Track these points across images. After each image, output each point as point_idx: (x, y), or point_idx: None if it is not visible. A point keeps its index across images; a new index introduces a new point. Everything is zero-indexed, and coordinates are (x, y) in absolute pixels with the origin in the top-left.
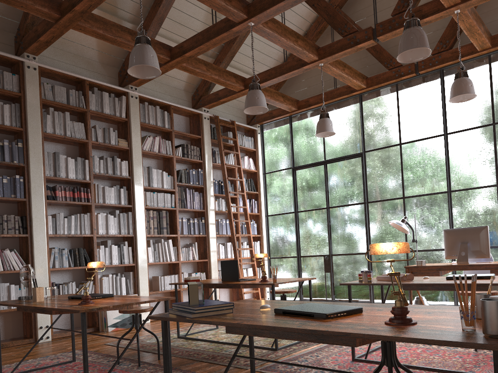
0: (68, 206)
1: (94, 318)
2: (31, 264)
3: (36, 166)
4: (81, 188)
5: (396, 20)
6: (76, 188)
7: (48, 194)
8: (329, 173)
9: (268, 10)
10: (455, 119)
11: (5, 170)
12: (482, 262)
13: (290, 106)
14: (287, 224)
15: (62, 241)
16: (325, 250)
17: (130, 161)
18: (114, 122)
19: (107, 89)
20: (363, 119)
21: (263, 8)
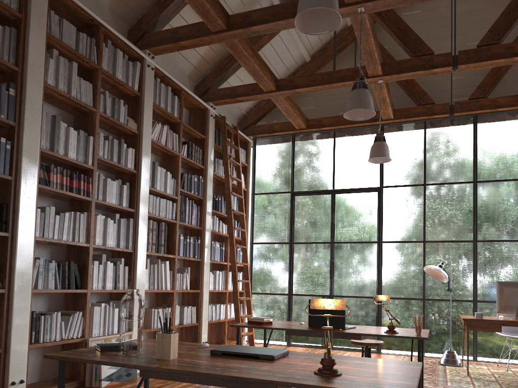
0: (53, 198)
1: (76, 367)
2: (8, 282)
3: (32, 130)
4: (82, 175)
5: (483, 52)
6: (74, 173)
7: (40, 176)
8: (336, 204)
9: None
10: (486, 168)
11: None
12: None
13: (302, 122)
14: (278, 256)
15: (40, 248)
16: (325, 290)
17: (138, 149)
18: (120, 93)
19: (119, 47)
20: None
21: None
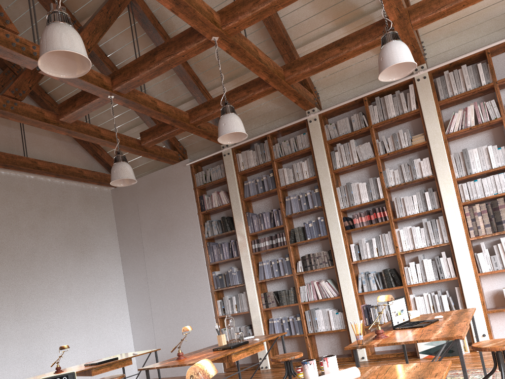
0: (380, 227)
1: None
2: (340, 292)
3: (329, 204)
4: (376, 209)
5: None
6: (372, 210)
7: (346, 225)
8: None
9: None
10: None
11: (321, 212)
12: None
13: None
14: None
15: (378, 262)
16: None
17: (430, 155)
18: (412, 117)
19: (393, 88)
20: None
21: None
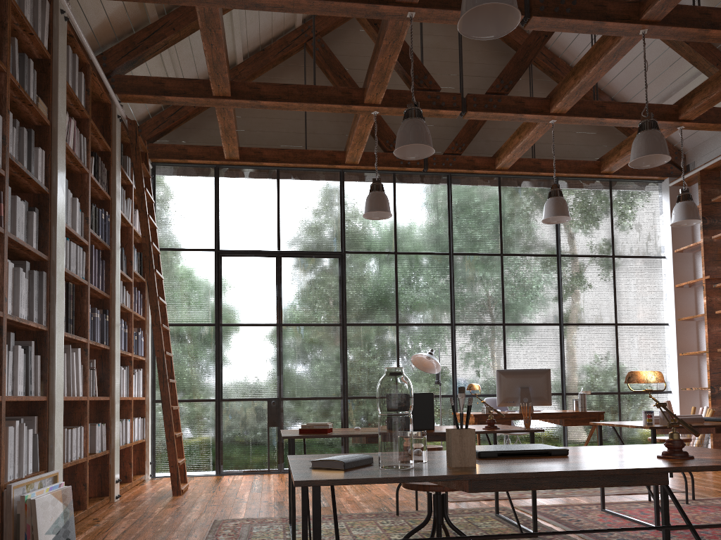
0: None
1: None
2: None
3: None
4: None
5: (493, 101)
6: None
7: None
8: (284, 272)
9: (454, 12)
10: (462, 238)
11: None
12: (537, 411)
13: (238, 150)
14: (198, 344)
15: None
16: (271, 391)
17: (50, 153)
18: None
19: None
20: (344, 205)
21: (448, 5)
